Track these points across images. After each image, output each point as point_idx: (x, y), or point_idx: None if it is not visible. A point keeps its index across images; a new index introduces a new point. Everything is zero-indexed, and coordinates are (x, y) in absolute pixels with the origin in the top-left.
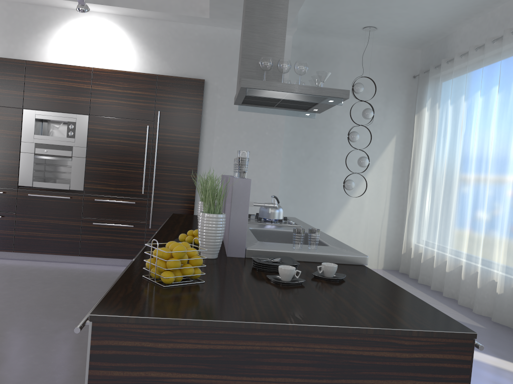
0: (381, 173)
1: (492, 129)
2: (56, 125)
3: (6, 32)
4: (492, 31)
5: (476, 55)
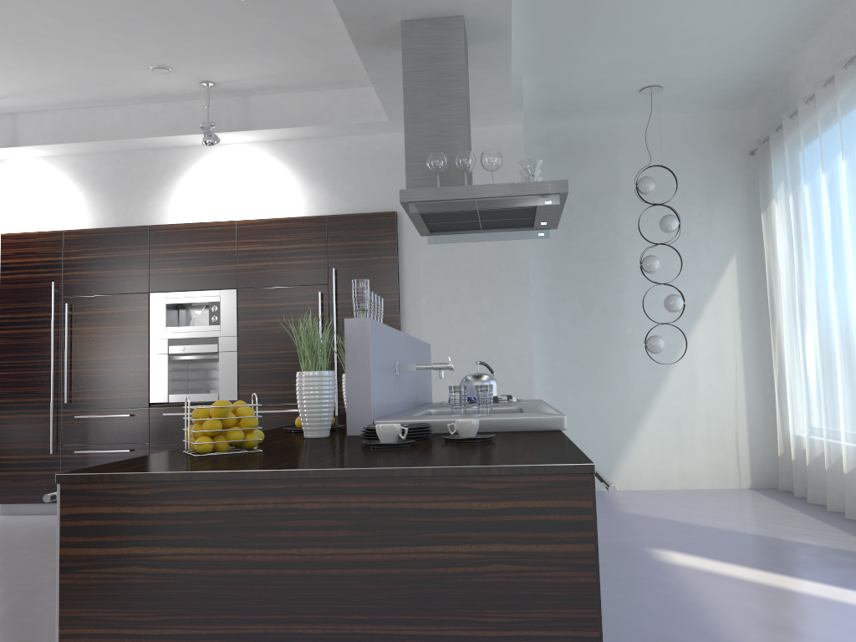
0: (721, 321)
1: None
2: (197, 311)
3: (123, 192)
4: (844, 51)
5: (826, 95)
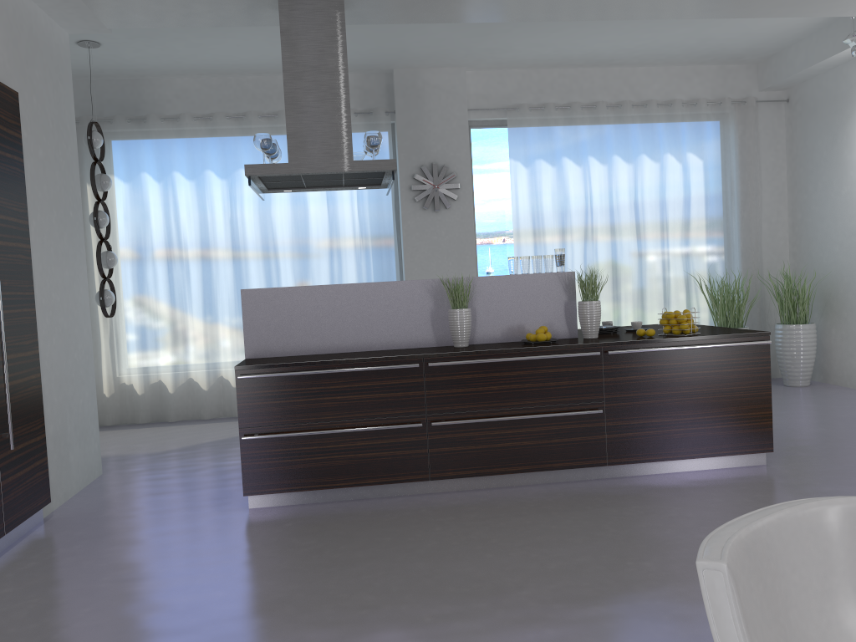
0: None
1: (275, 215)
2: None
3: None
4: (243, 102)
5: (228, 125)
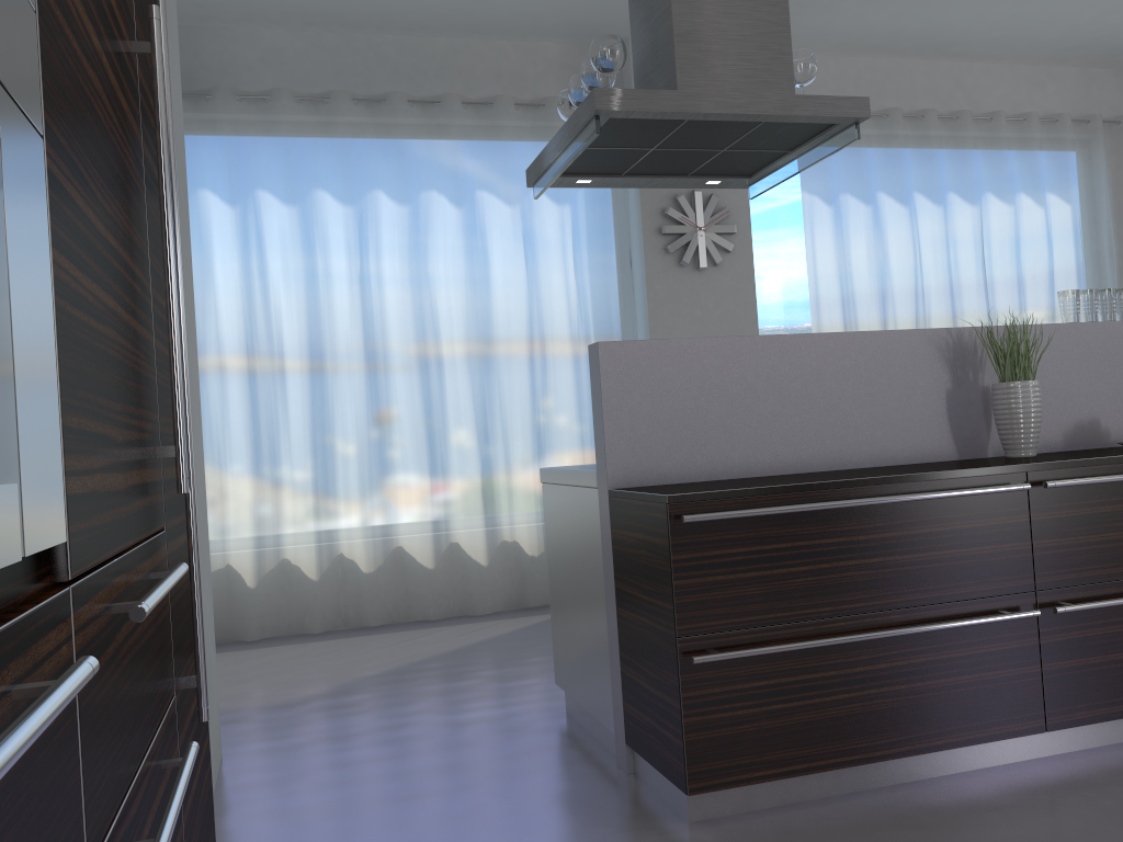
0: None
1: (435, 271)
2: None
3: None
4: (378, 78)
5: (356, 114)
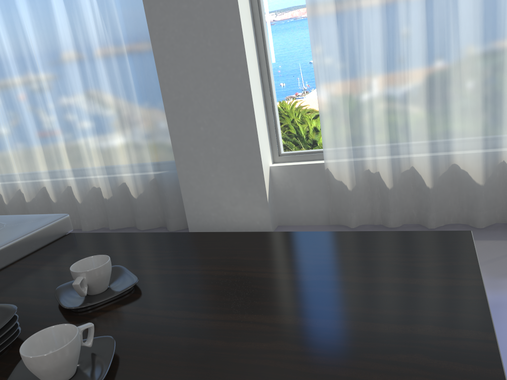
0: None
1: (20, 6)
2: None
3: None
4: None
5: None
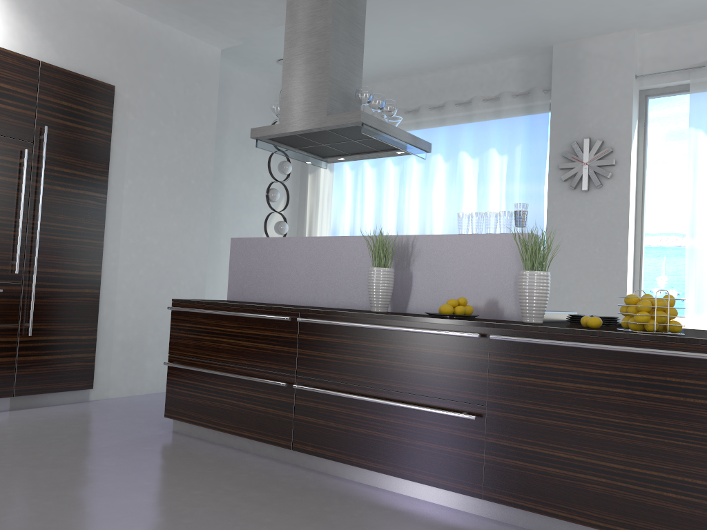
0: None
1: (435, 197)
2: None
3: None
4: (421, 98)
5: (406, 119)
